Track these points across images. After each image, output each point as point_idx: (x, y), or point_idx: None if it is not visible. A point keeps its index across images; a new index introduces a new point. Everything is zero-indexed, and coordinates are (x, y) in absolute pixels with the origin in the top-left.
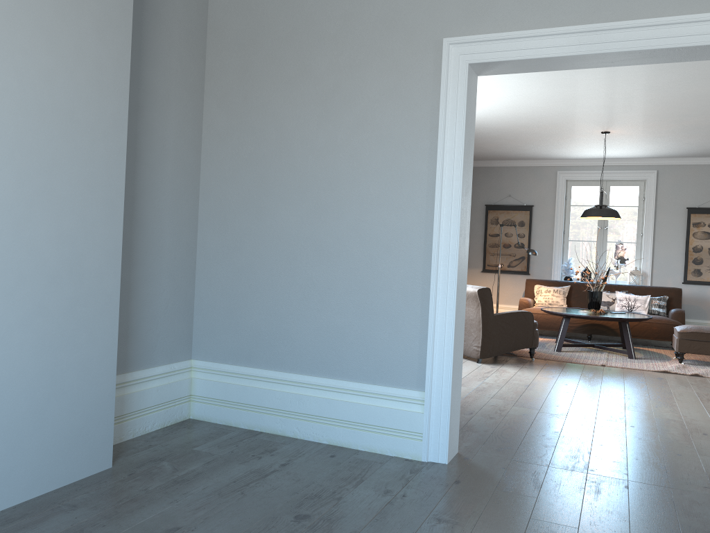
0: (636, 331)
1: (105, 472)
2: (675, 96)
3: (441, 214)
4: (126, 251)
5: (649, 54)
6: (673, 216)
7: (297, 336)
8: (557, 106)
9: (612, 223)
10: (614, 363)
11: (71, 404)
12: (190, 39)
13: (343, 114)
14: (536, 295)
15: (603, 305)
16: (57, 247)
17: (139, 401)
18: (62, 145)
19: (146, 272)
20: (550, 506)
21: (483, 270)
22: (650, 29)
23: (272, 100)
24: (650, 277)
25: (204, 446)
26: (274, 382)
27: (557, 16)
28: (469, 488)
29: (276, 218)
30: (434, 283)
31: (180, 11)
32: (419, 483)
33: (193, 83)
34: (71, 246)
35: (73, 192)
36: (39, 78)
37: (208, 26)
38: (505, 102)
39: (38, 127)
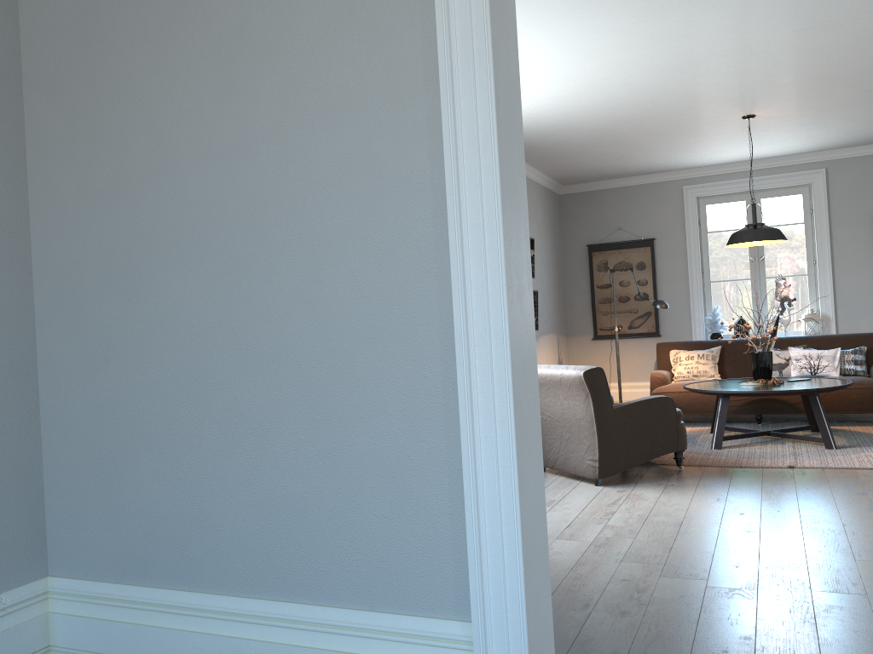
0: (827, 403)
1: None
2: (858, 37)
3: (464, 250)
4: None
5: None
6: (857, 230)
7: (223, 522)
8: (674, 78)
9: (770, 250)
10: (807, 460)
11: None
12: None
13: (260, 78)
14: (673, 365)
15: (773, 370)
16: None
17: None
18: None
19: None
20: None
21: (595, 337)
22: None
23: (135, 73)
24: (834, 322)
25: None
26: (189, 614)
27: None
28: None
29: (164, 295)
30: (466, 395)
31: None
32: None
33: None
34: None
35: None
36: None
37: None
38: (592, 81)
39: None
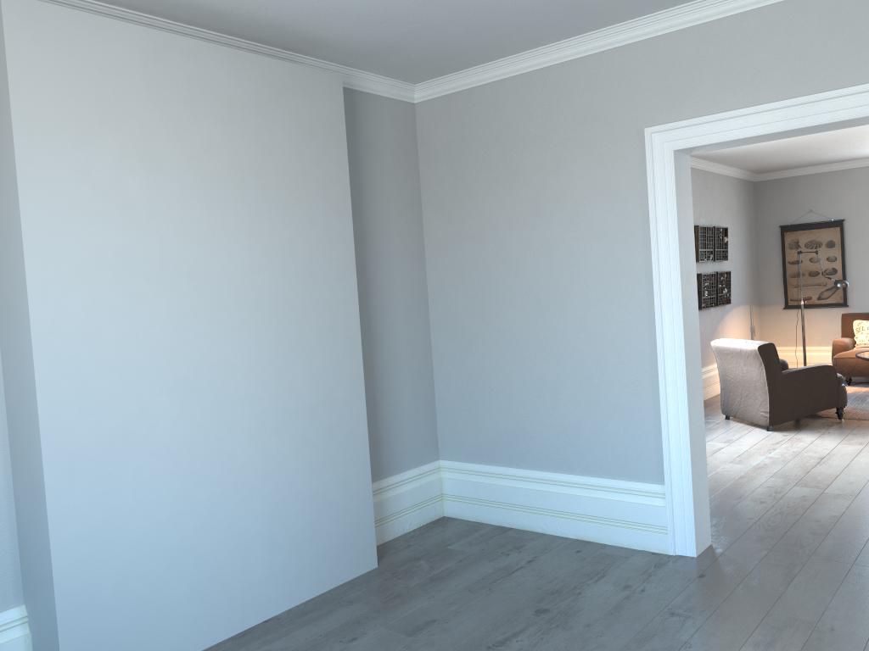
0: None
1: (372, 571)
2: None
3: (662, 306)
4: (368, 370)
5: (867, 119)
6: None
7: (535, 434)
8: None
9: None
10: None
11: (338, 515)
12: (402, 157)
13: (554, 213)
14: (856, 333)
15: None
16: (312, 385)
17: (395, 504)
18: (306, 299)
19: (388, 385)
20: (794, 600)
21: (785, 306)
22: (862, 95)
23: (485, 204)
24: None
25: (457, 544)
26: (518, 479)
27: (761, 91)
28: (712, 582)
29: (502, 319)
30: (662, 376)
31: (390, 134)
32: (660, 577)
33: (410, 197)
34: (322, 382)
35: (319, 336)
36: (282, 249)
37: (417, 138)
38: None
39: (286, 290)
